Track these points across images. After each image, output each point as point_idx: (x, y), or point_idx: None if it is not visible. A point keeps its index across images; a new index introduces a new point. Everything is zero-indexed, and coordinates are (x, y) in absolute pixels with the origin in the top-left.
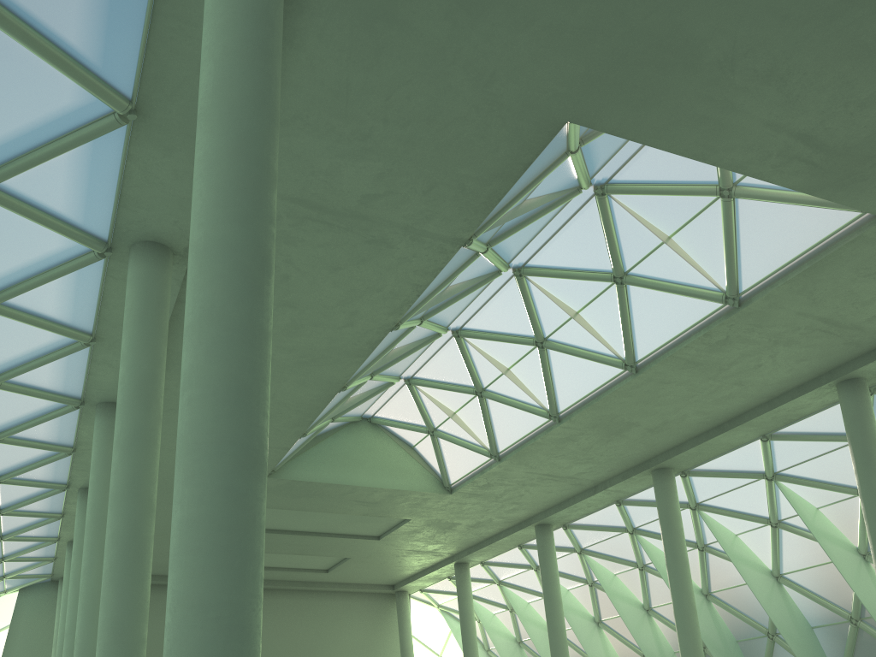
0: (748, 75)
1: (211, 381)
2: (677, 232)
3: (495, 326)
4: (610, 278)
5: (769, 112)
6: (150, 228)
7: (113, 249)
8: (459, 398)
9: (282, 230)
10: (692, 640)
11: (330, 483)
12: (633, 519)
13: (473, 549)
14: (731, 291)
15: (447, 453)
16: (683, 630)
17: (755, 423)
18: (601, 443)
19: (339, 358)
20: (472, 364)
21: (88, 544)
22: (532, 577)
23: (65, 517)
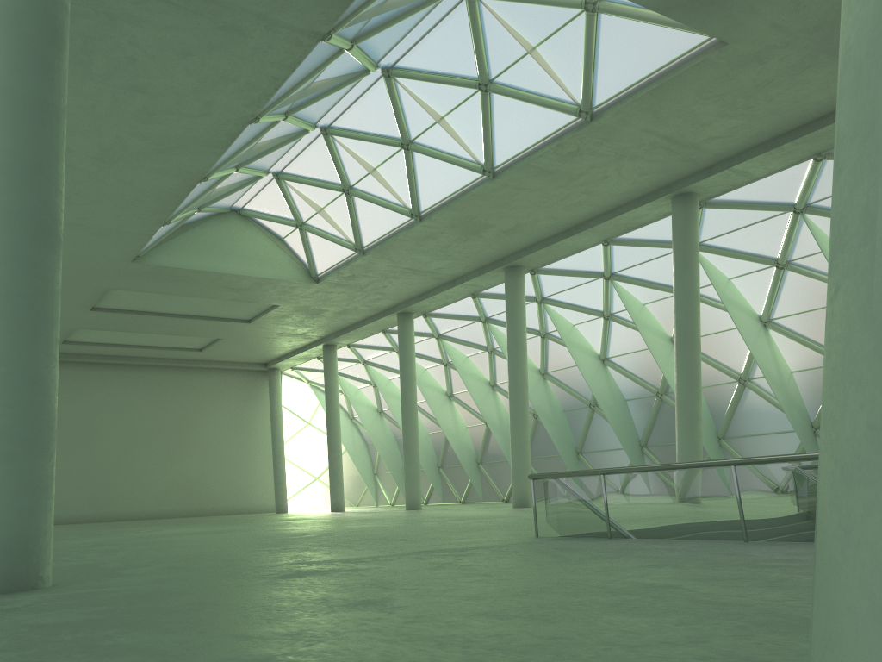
0: None
1: None
2: (541, 43)
3: (363, 126)
4: (475, 85)
5: None
6: None
7: None
8: (327, 194)
9: (123, 8)
10: (521, 409)
11: (197, 270)
12: (486, 310)
13: (340, 333)
14: (585, 105)
15: (315, 246)
16: (515, 400)
17: (599, 230)
18: (459, 242)
19: (197, 148)
20: (340, 163)
21: None
22: (394, 358)
23: None
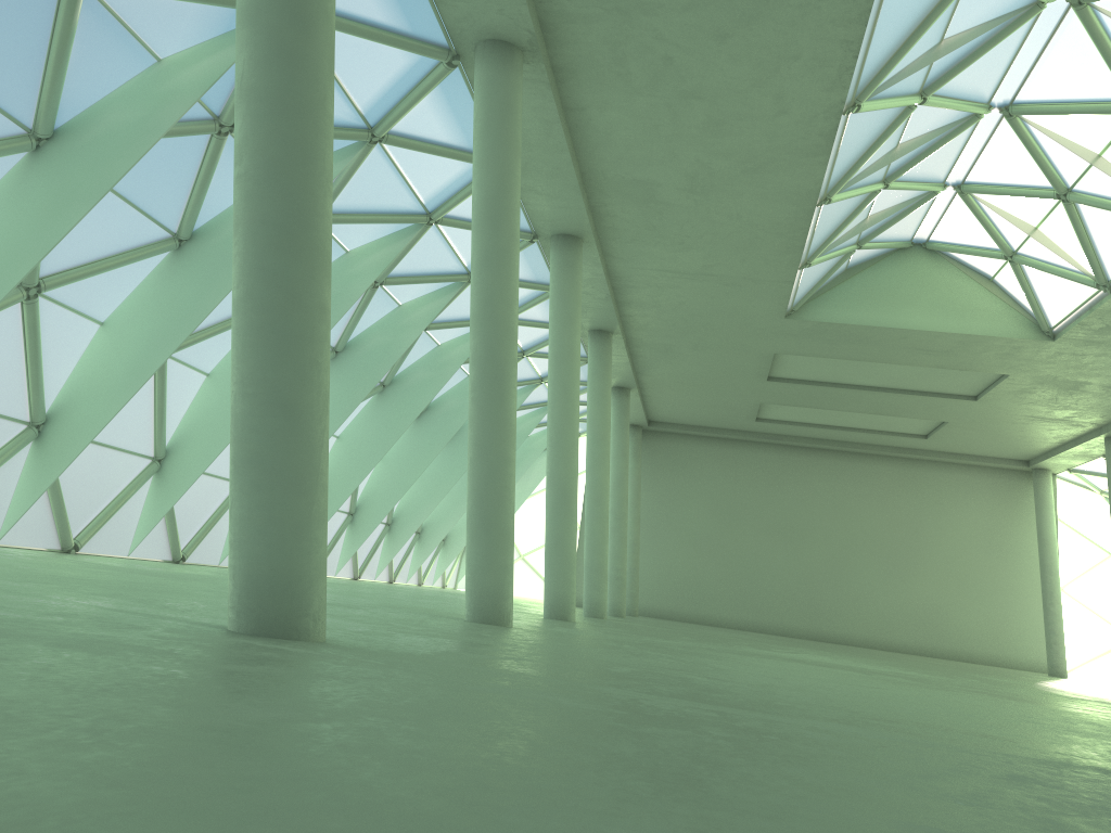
0: None
1: (243, 160)
2: None
3: (1062, 92)
4: None
5: None
6: (480, 24)
7: (460, 56)
8: (1037, 206)
9: None
10: None
11: (869, 326)
12: None
13: None
14: None
15: (1038, 286)
16: None
17: None
18: None
19: (792, 159)
20: (1042, 155)
21: (550, 379)
22: None
23: None
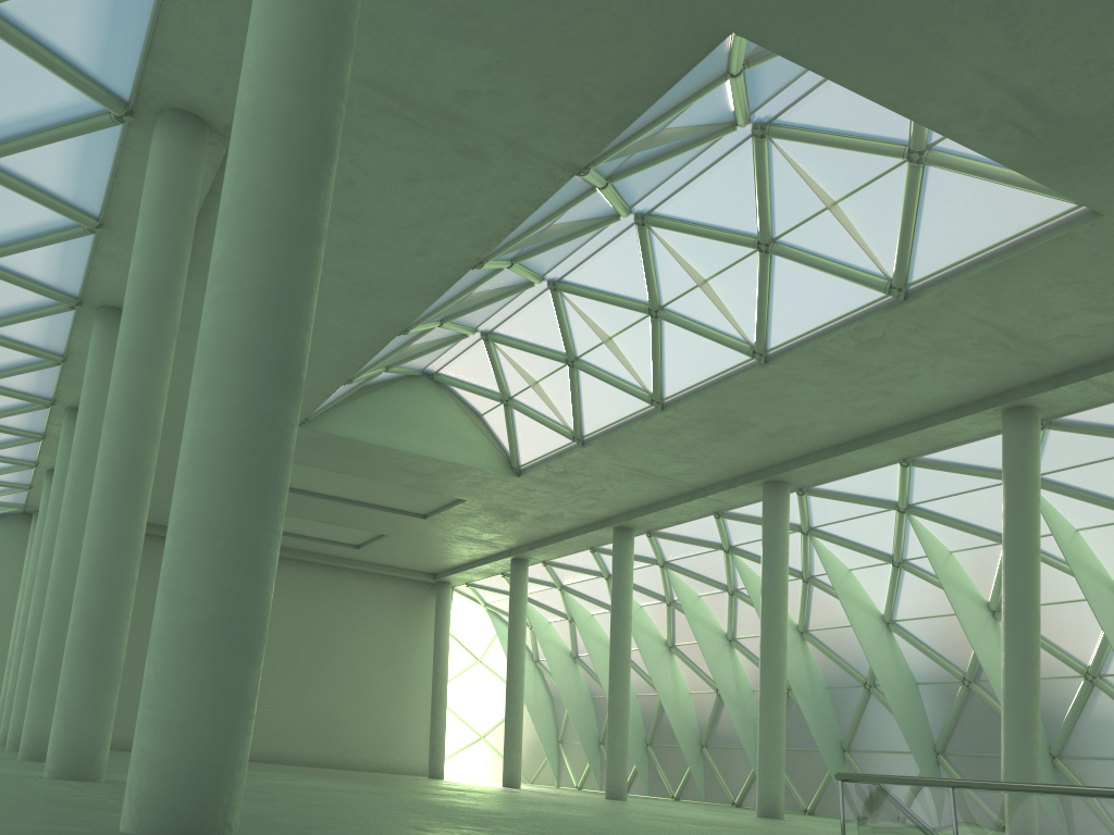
0: (970, 6)
1: (246, 279)
2: (845, 197)
3: (602, 283)
4: (753, 243)
5: (988, 58)
6: (184, 94)
7: (134, 114)
8: (545, 365)
9: (352, 121)
10: (776, 677)
11: (374, 444)
12: (732, 536)
13: (536, 545)
14: (899, 280)
15: (521, 429)
16: (768, 664)
17: (897, 444)
18: (709, 442)
19: (404, 293)
20: (567, 326)
21: (74, 471)
22: (601, 586)
23: (46, 439)
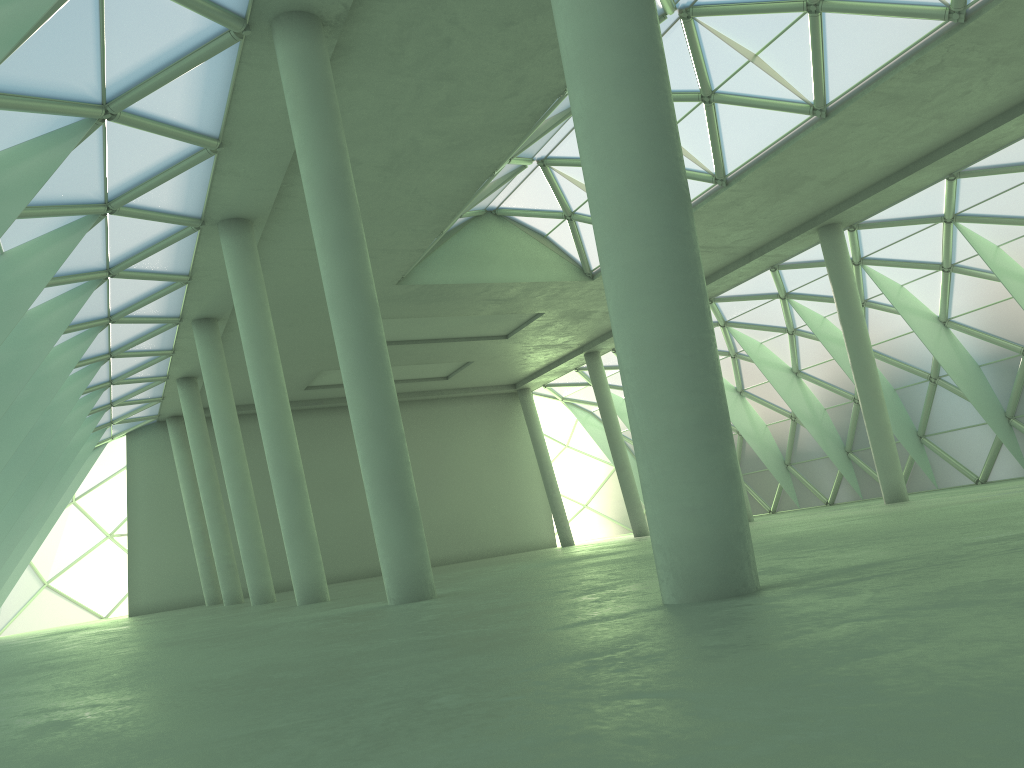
0: None
1: (629, 116)
2: None
3: None
4: (802, 7)
5: None
6: None
7: (251, 27)
8: None
9: None
10: (873, 389)
11: (464, 284)
12: (787, 284)
13: (606, 337)
14: (958, 3)
15: (588, 238)
16: (863, 380)
17: (946, 161)
18: (768, 204)
19: (495, 137)
20: None
21: (253, 366)
22: None
23: (175, 353)
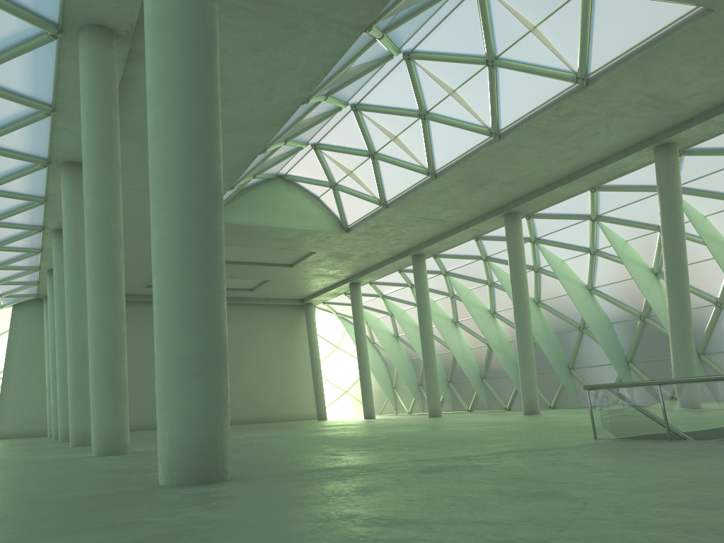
0: None
1: (174, 133)
2: (542, 22)
3: (387, 102)
4: (483, 62)
5: None
6: (94, 13)
7: (63, 31)
8: (356, 160)
9: None
10: (525, 332)
11: (253, 225)
12: (487, 250)
13: (364, 273)
14: (582, 72)
15: (346, 203)
16: (520, 325)
17: (587, 178)
18: (467, 194)
19: (260, 126)
20: (367, 133)
21: (68, 269)
22: (408, 292)
23: (43, 252)
